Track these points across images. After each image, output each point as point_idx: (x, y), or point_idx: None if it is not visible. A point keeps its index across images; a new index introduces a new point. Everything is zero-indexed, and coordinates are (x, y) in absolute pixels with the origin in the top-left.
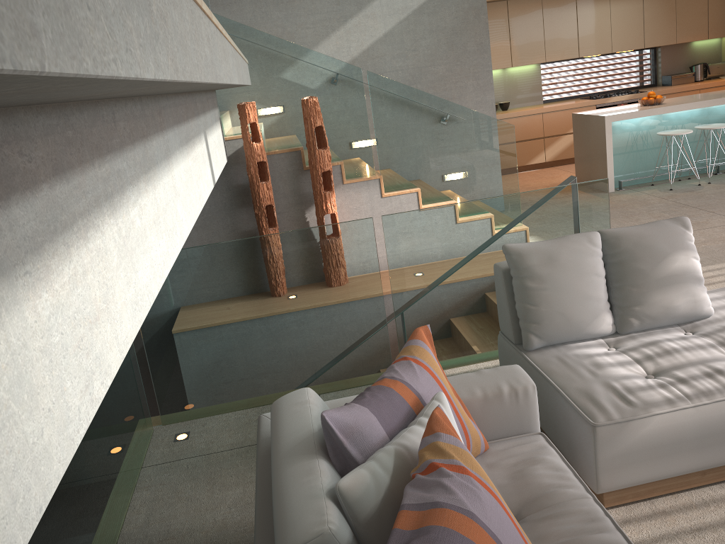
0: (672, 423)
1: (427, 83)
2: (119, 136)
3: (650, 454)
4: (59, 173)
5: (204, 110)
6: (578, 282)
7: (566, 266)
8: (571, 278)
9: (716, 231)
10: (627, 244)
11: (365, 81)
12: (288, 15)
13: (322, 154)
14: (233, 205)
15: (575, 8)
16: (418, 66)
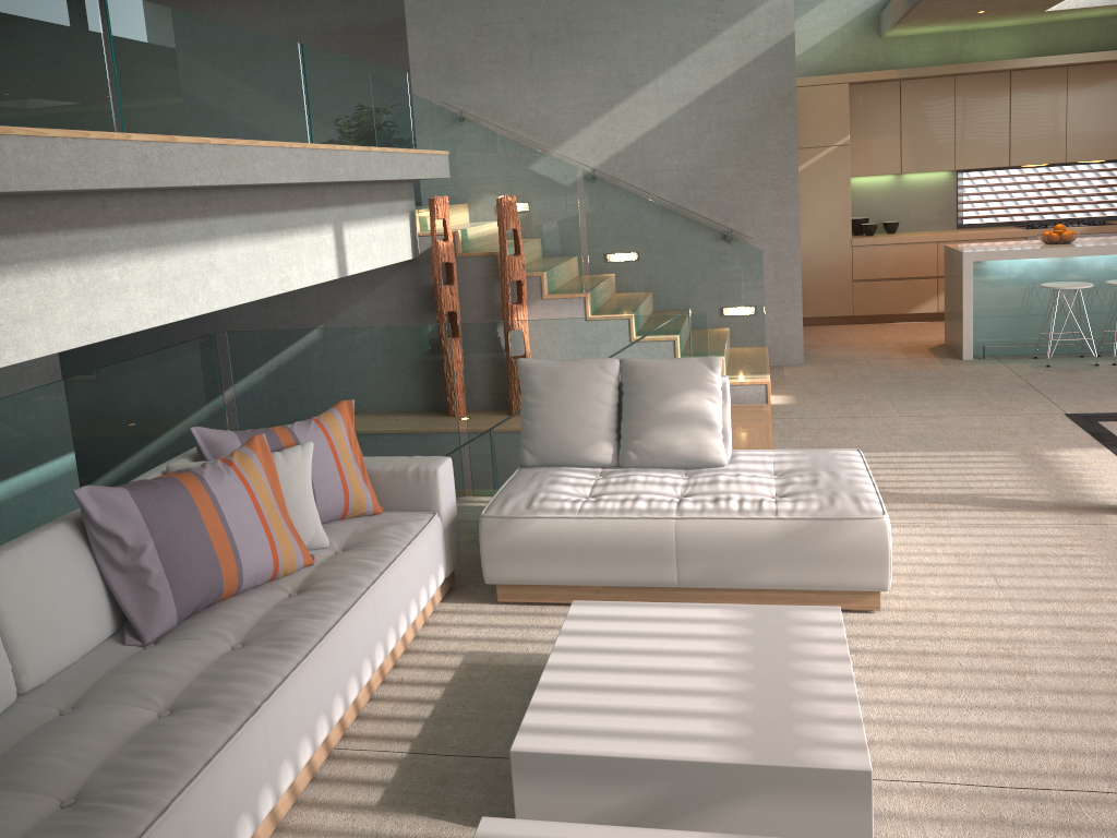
0: (553, 529)
1: (710, 188)
2: (107, 217)
3: (531, 554)
4: (9, 234)
5: (349, 202)
6: (575, 404)
7: (567, 387)
8: (569, 399)
9: (1010, 420)
10: (640, 375)
11: (630, 181)
12: (544, 97)
13: (512, 261)
14: (420, 307)
15: (1007, 95)
16: (699, 166)
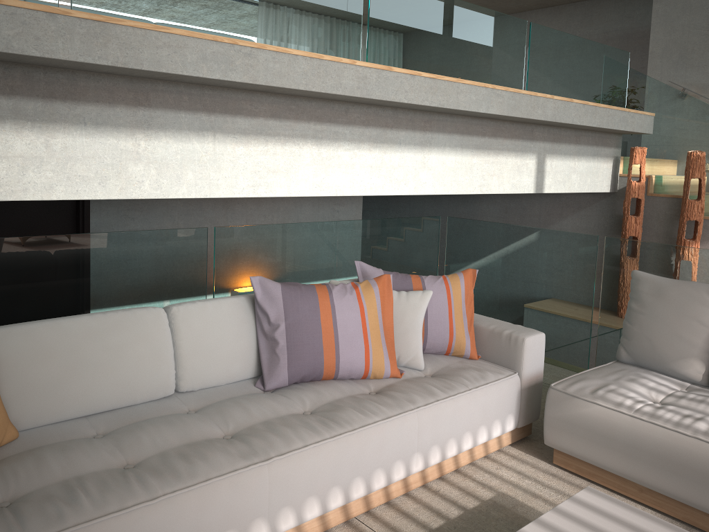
0: (606, 418)
1: None
2: (348, 119)
3: (584, 433)
4: (275, 117)
5: (555, 140)
6: (674, 319)
7: (670, 302)
8: (669, 313)
9: None
10: None
11: None
12: None
13: (691, 204)
14: (611, 230)
15: None
16: None
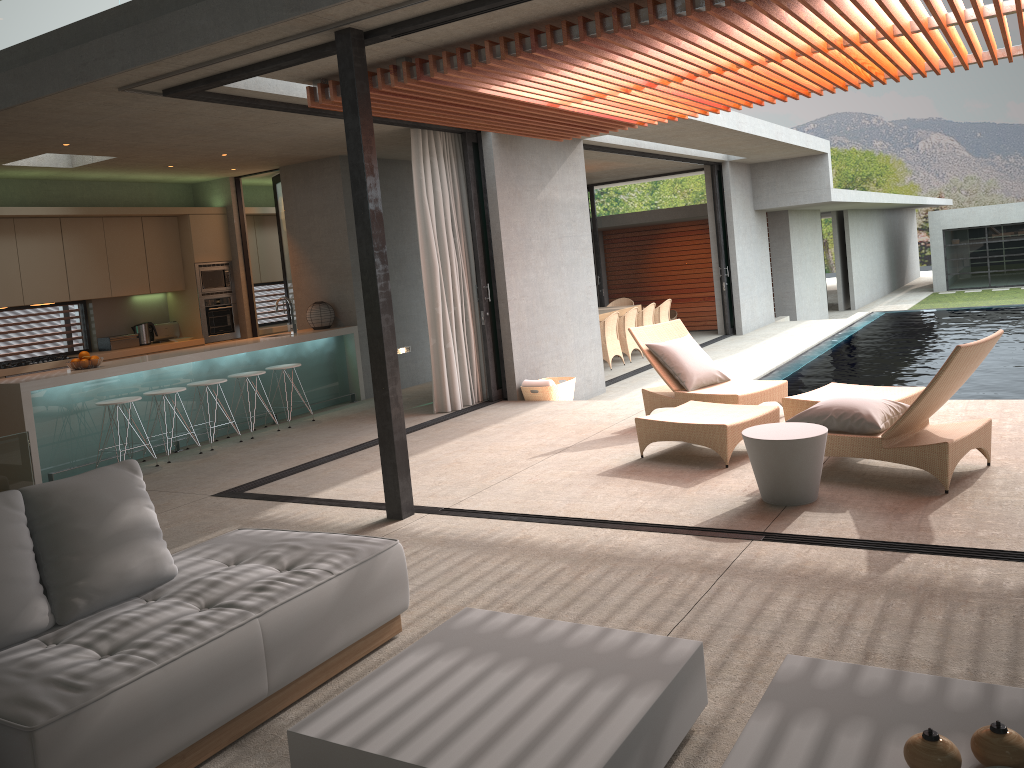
0: (137, 696)
1: None
2: None
3: (113, 748)
4: None
5: None
6: None
7: None
8: None
9: (182, 511)
10: (61, 500)
11: None
12: None
13: None
14: None
15: None
16: None
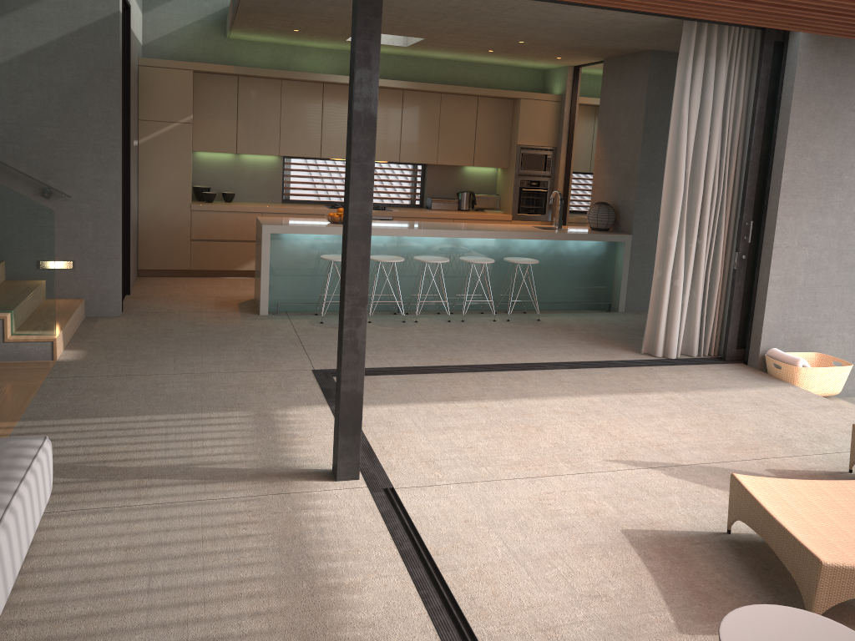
0: None
1: (30, 145)
2: None
3: None
4: None
5: None
6: None
7: None
8: None
9: (266, 376)
10: None
11: None
12: None
13: None
14: None
15: (321, 102)
16: (19, 122)
